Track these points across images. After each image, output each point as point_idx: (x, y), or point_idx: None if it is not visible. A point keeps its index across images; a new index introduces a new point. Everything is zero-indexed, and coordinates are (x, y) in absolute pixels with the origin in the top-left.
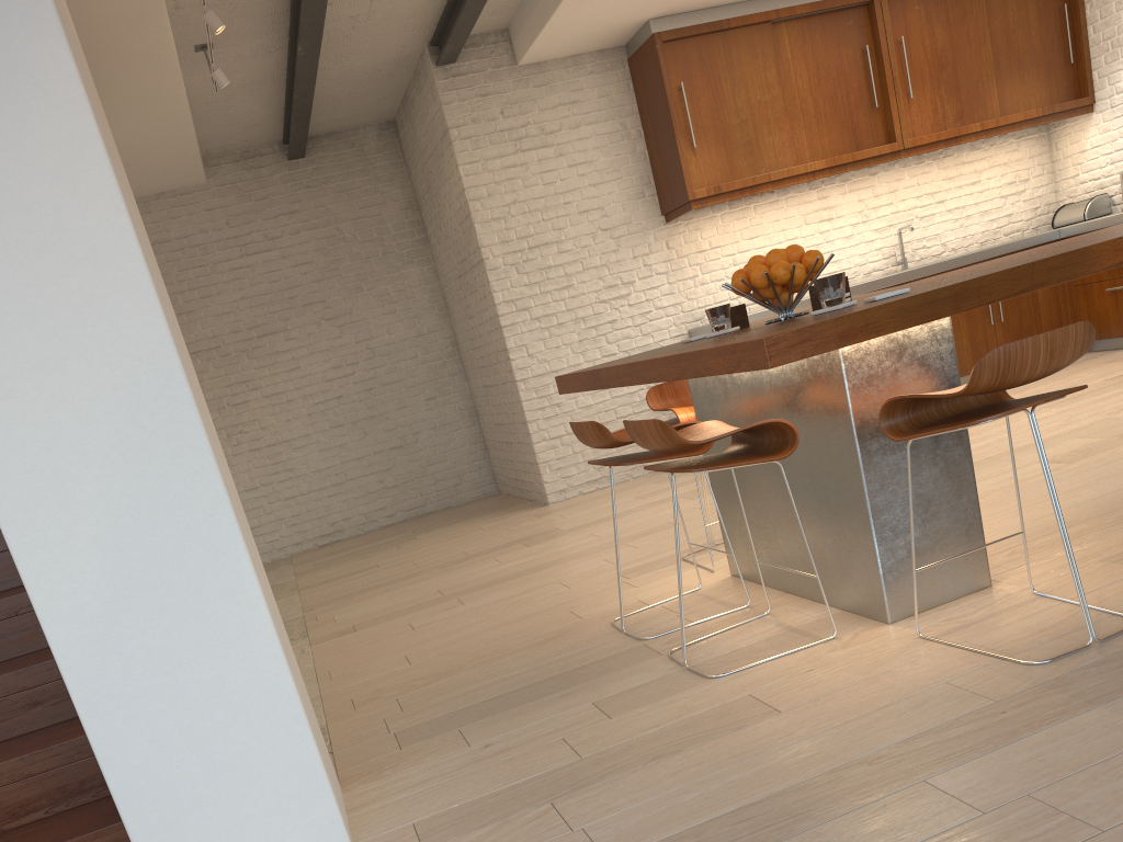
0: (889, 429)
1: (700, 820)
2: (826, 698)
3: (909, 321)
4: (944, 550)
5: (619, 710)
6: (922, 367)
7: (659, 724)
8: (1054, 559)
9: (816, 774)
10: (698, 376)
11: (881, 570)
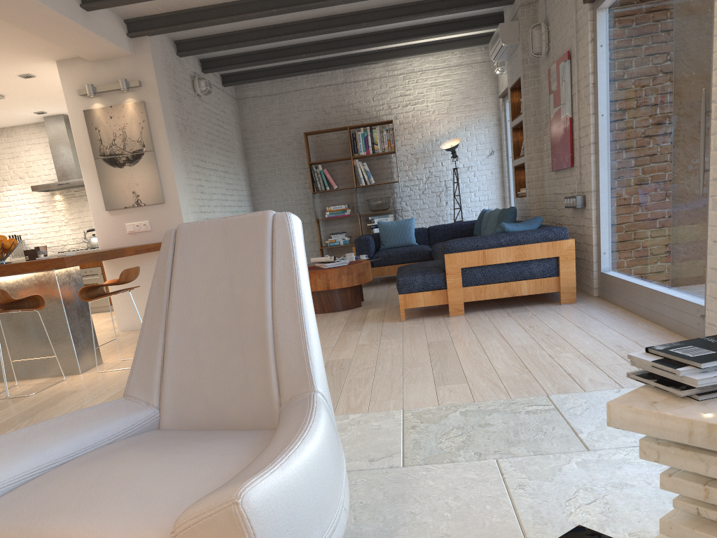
0: (82, 298)
1: (99, 402)
2: (91, 385)
3: (94, 260)
4: (90, 348)
5: (2, 409)
6: (76, 282)
7: (32, 404)
8: (114, 355)
9: (120, 389)
10: (15, 273)
11: (76, 353)
